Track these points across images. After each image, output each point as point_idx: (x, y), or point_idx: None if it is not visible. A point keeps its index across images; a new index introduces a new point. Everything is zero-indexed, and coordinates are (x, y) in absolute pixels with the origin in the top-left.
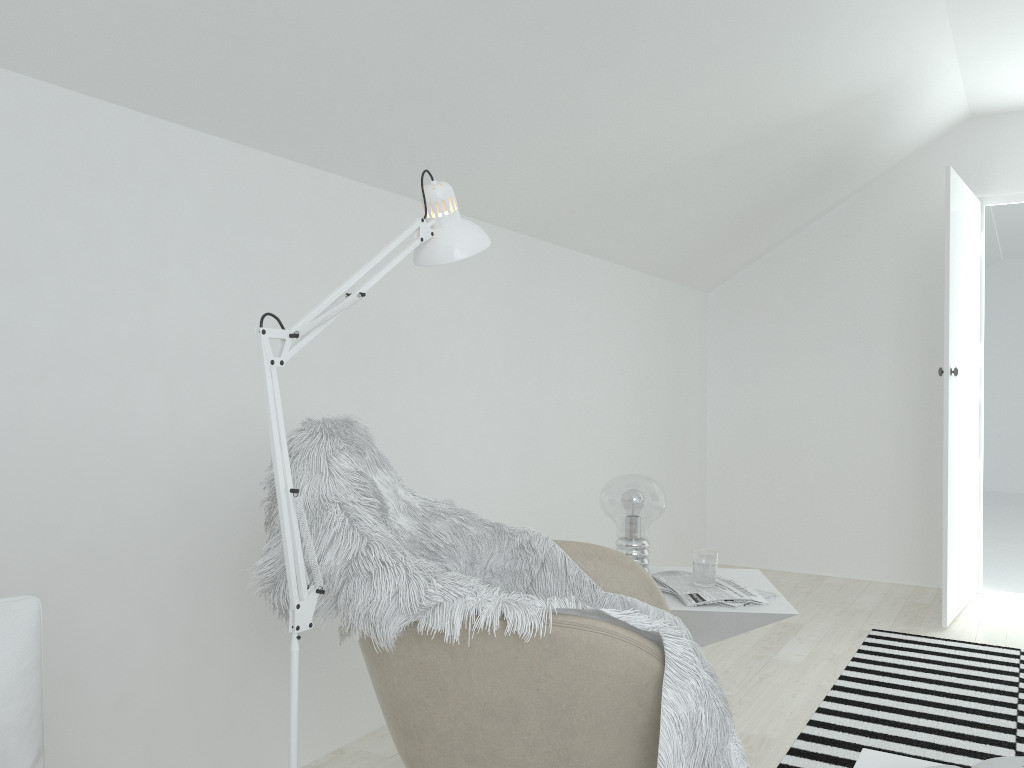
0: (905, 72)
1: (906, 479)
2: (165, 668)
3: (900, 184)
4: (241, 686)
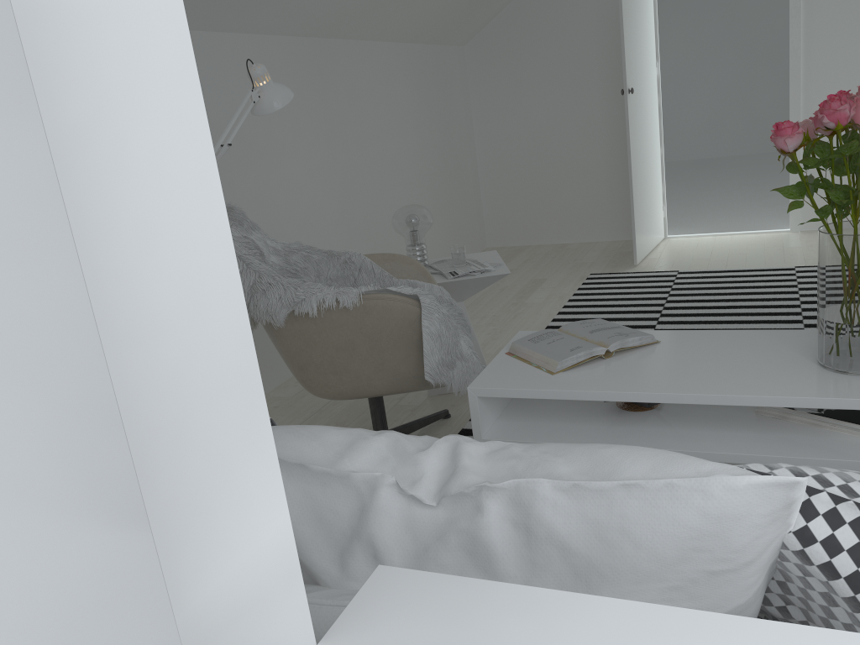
0: None
1: (615, 168)
2: None
3: None
4: None
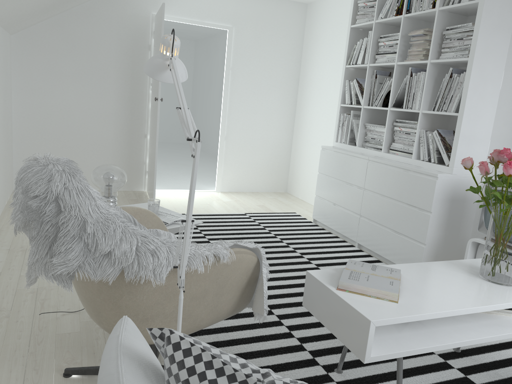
0: None
1: (120, 143)
2: None
3: None
4: None
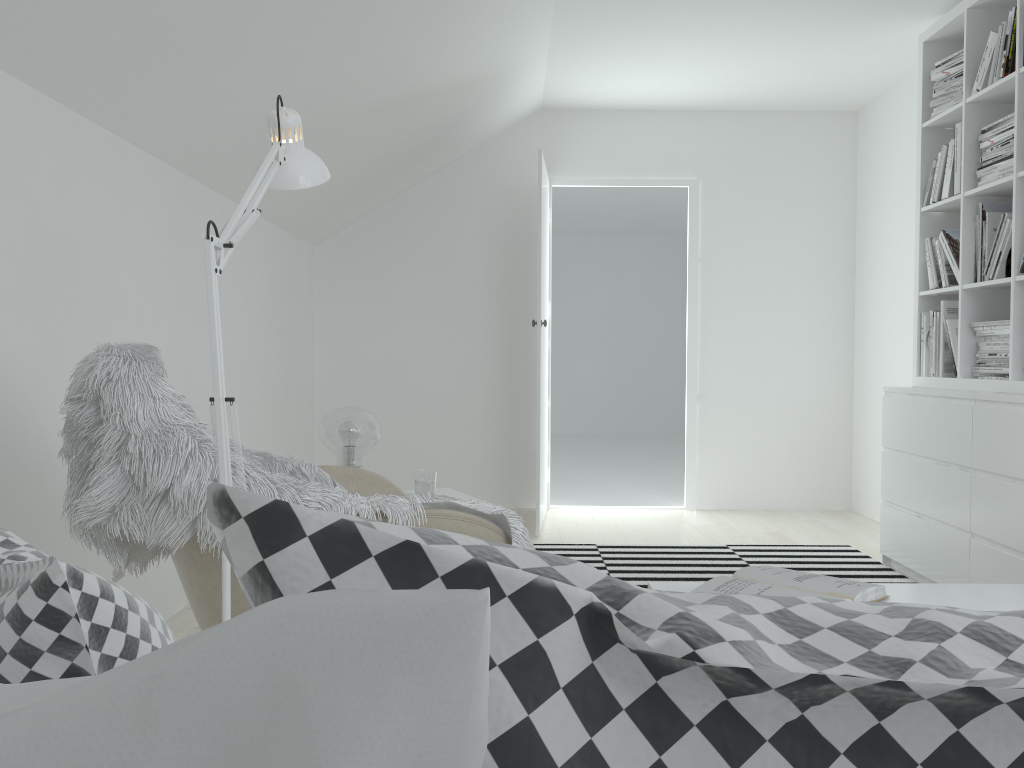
0: (513, 63)
1: (492, 418)
2: None
3: (487, 160)
4: None
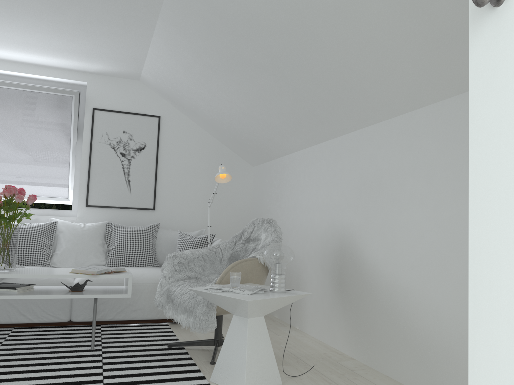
0: None
1: None
2: (317, 291)
3: None
4: (331, 309)
